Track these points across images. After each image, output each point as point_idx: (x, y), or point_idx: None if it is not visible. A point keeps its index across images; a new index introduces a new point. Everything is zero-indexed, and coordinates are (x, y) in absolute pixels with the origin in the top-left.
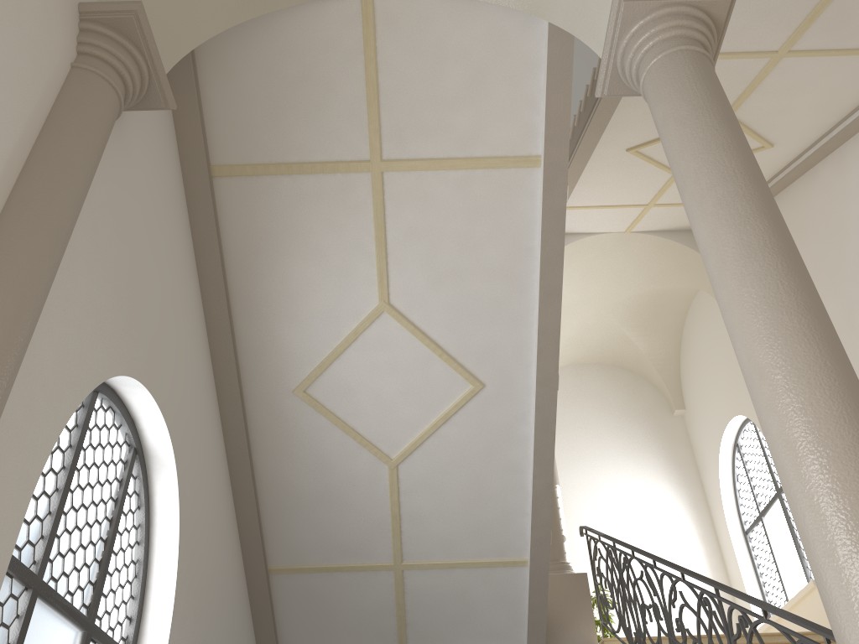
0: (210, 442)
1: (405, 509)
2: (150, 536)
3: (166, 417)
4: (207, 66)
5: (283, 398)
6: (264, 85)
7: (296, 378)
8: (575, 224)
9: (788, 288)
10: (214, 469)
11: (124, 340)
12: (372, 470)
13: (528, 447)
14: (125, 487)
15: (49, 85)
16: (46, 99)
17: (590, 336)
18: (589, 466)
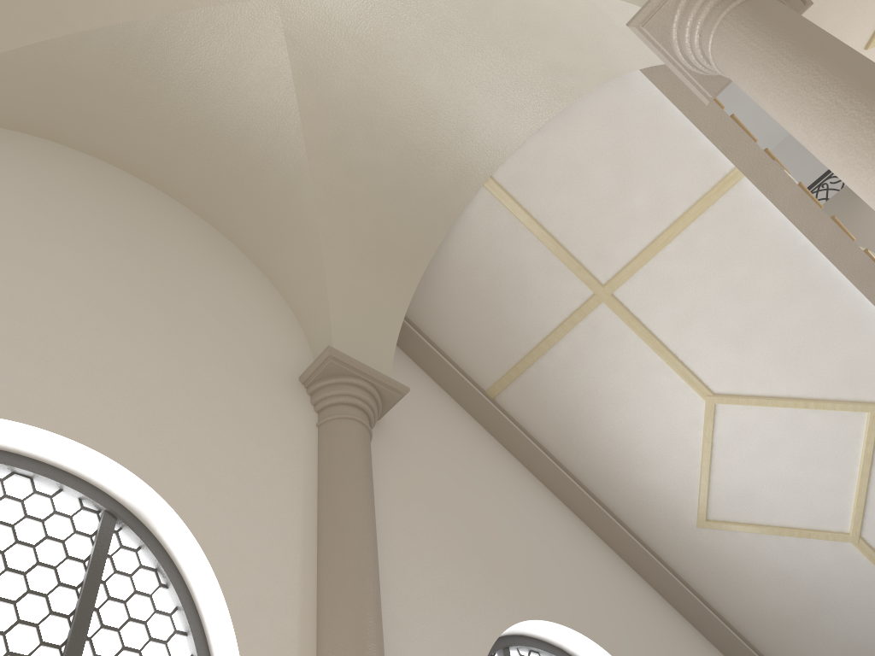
0: (654, 619)
1: None
2: None
3: (583, 630)
4: (428, 325)
5: (693, 537)
6: (473, 305)
7: (690, 512)
8: None
9: None
10: (677, 641)
11: (493, 594)
12: (838, 555)
13: None
14: None
15: (307, 456)
16: (310, 468)
17: None
18: None
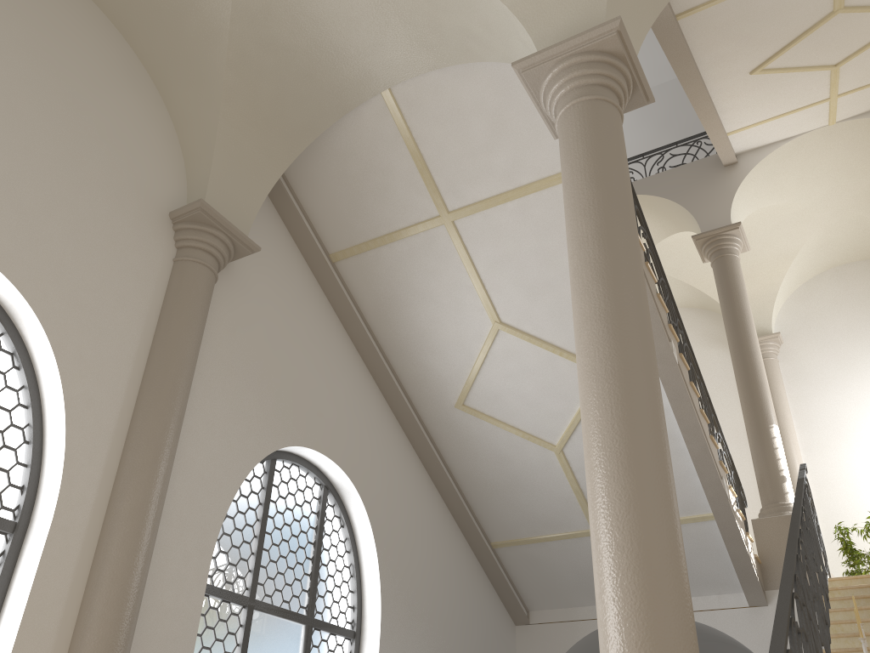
0: (397, 461)
1: (584, 484)
2: (356, 545)
3: (337, 460)
4: (299, 185)
5: (449, 413)
6: (341, 185)
7: (453, 396)
8: (761, 138)
9: (602, 354)
10: (408, 480)
11: (275, 423)
12: (543, 457)
13: (674, 416)
14: (321, 516)
15: (158, 286)
16: (157, 297)
17: (840, 236)
18: (864, 378)
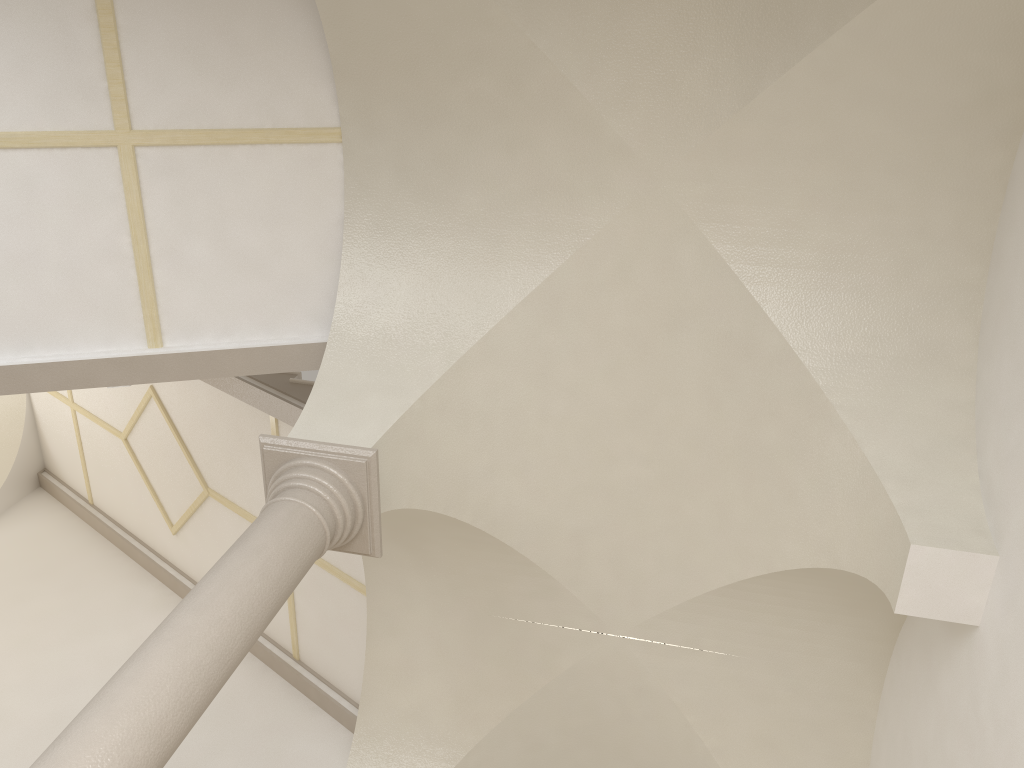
0: None
1: None
2: None
3: None
4: None
5: None
6: None
7: None
8: None
9: None
10: None
11: None
12: None
13: None
14: None
15: None
16: None
17: None
18: None
